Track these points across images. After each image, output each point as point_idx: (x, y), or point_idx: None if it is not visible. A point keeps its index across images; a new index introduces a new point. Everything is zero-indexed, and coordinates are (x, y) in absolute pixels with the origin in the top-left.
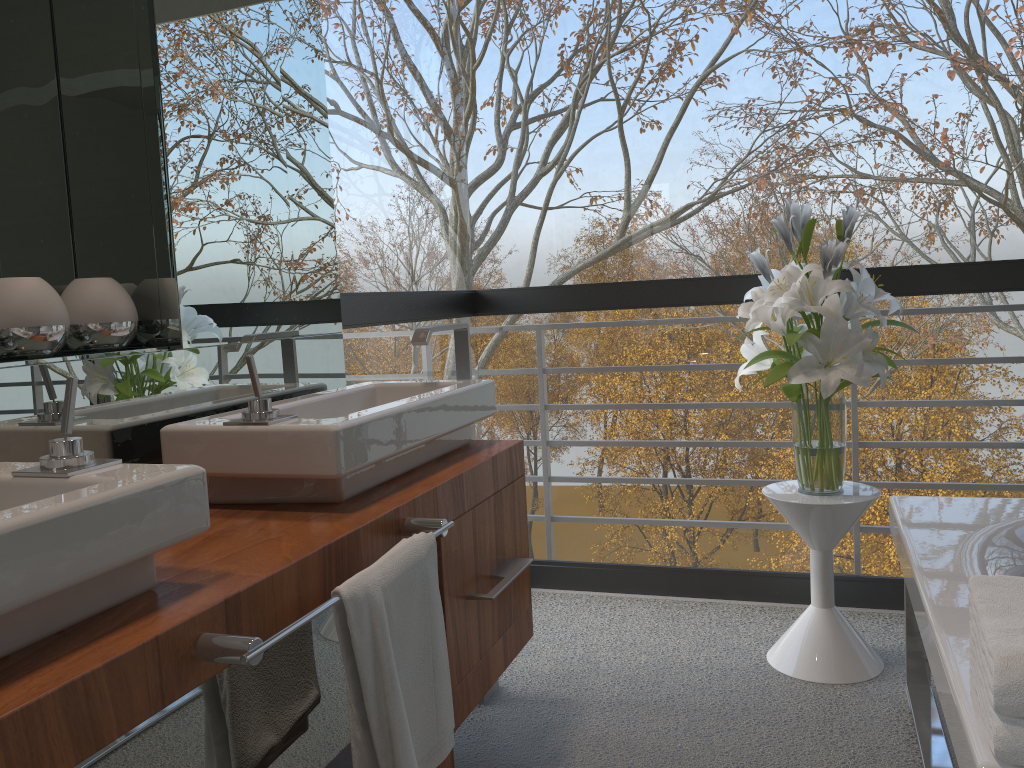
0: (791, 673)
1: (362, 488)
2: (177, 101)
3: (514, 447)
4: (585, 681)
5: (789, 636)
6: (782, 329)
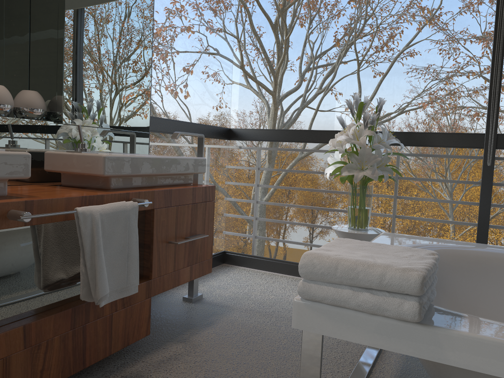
0: None
1: (122, 186)
2: (72, 23)
3: (208, 187)
4: (240, 301)
5: None
6: (343, 151)
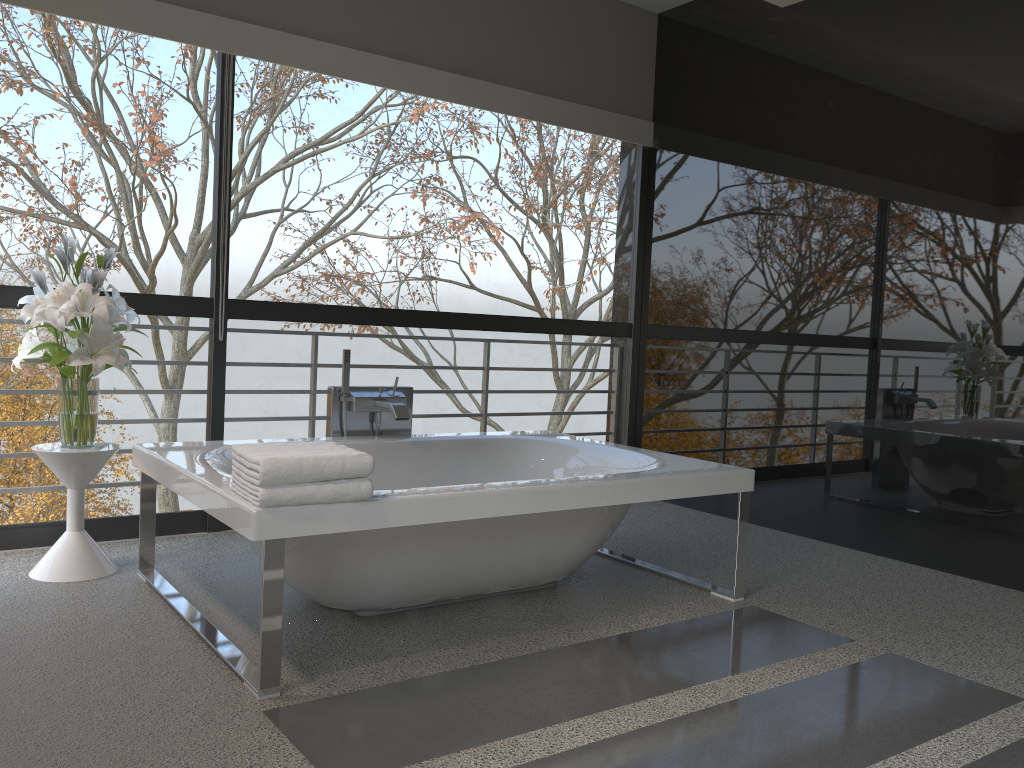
0: (56, 580)
1: None
2: None
3: None
4: None
5: (50, 556)
6: (62, 327)
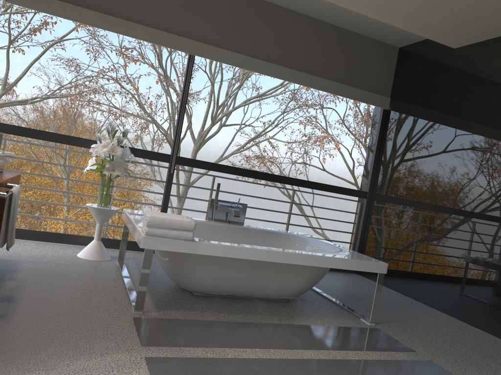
0: (85, 258)
1: None
2: None
3: (20, 174)
4: (17, 257)
5: (86, 248)
6: (103, 157)
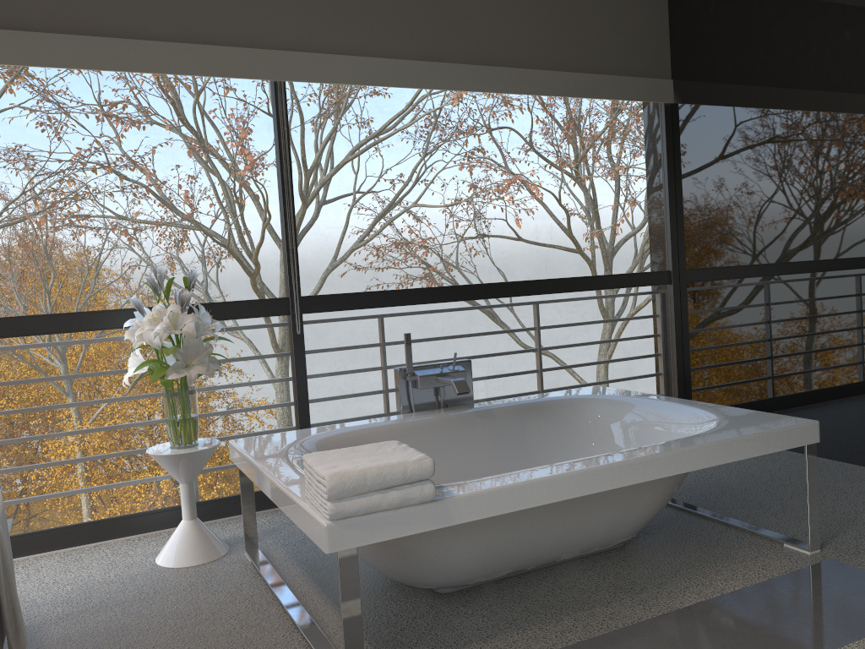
0: (176, 565)
1: None
2: None
3: None
4: (31, 612)
5: (171, 543)
6: (159, 345)
